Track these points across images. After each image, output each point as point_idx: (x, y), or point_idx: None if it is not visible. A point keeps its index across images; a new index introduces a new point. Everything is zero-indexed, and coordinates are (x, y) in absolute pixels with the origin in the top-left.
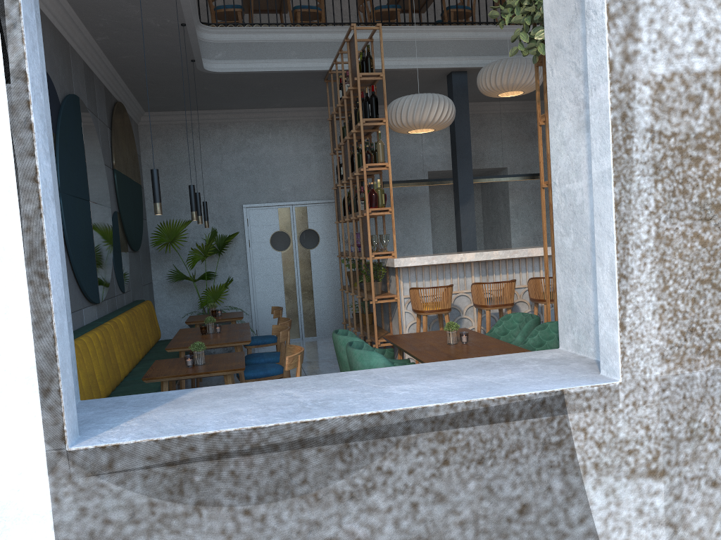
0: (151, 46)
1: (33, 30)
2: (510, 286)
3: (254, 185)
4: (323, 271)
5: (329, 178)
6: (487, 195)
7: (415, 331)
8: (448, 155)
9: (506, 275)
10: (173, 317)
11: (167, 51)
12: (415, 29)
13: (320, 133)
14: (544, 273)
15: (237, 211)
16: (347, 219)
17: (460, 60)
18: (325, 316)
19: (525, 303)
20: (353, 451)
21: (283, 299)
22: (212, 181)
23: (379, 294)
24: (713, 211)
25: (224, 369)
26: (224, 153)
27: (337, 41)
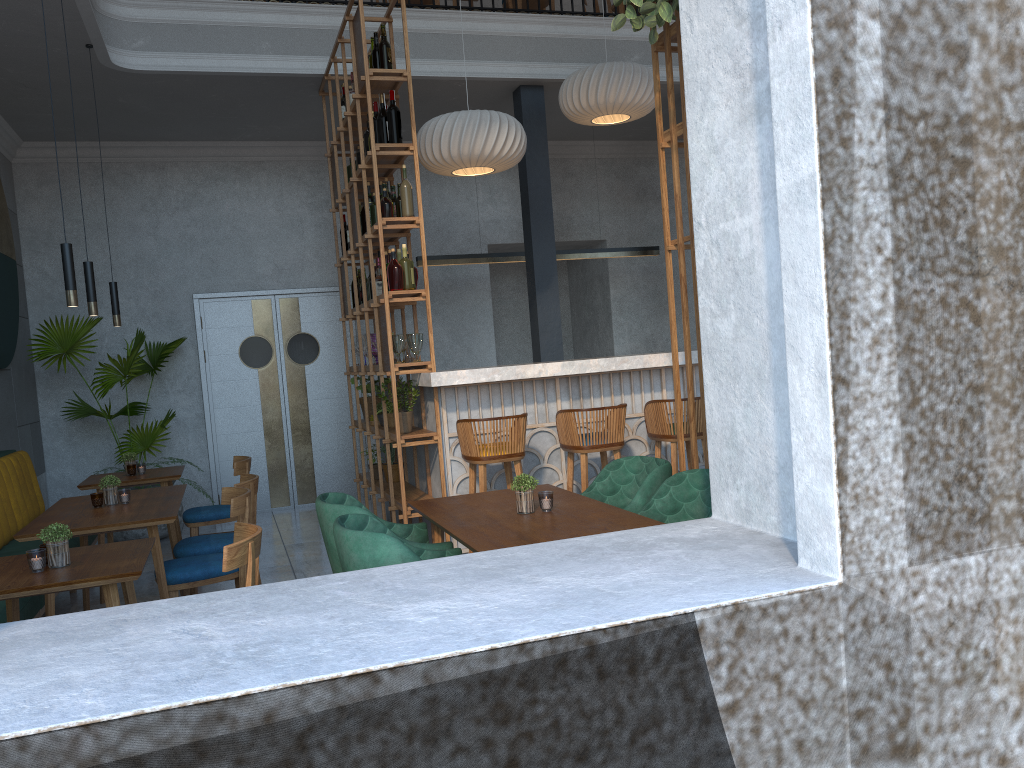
0: (7, 14)
1: None
2: (617, 414)
3: (212, 264)
4: (326, 398)
5: (333, 254)
6: (577, 283)
7: (467, 491)
8: (518, 219)
9: (611, 398)
10: (77, 478)
11: (39, 25)
12: (463, 16)
13: (319, 182)
14: (669, 394)
15: (184, 305)
16: (357, 313)
17: (532, 67)
18: (331, 470)
19: (641, 442)
20: (315, 758)
21: (262, 444)
22: (142, 257)
23: (409, 431)
24: (992, 259)
25: (100, 575)
26: (160, 212)
27: (338, 29)
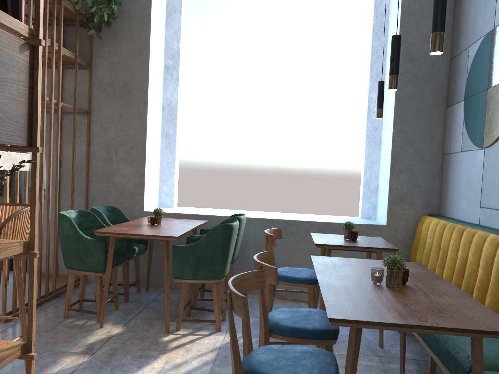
0: None
1: (368, 87)
2: None
3: None
4: None
5: None
6: None
7: None
8: None
9: None
10: None
11: None
12: None
13: None
14: None
15: None
16: None
17: None
18: None
19: None
20: None
21: None
22: None
23: None
24: None
25: (325, 234)
26: None
27: None
